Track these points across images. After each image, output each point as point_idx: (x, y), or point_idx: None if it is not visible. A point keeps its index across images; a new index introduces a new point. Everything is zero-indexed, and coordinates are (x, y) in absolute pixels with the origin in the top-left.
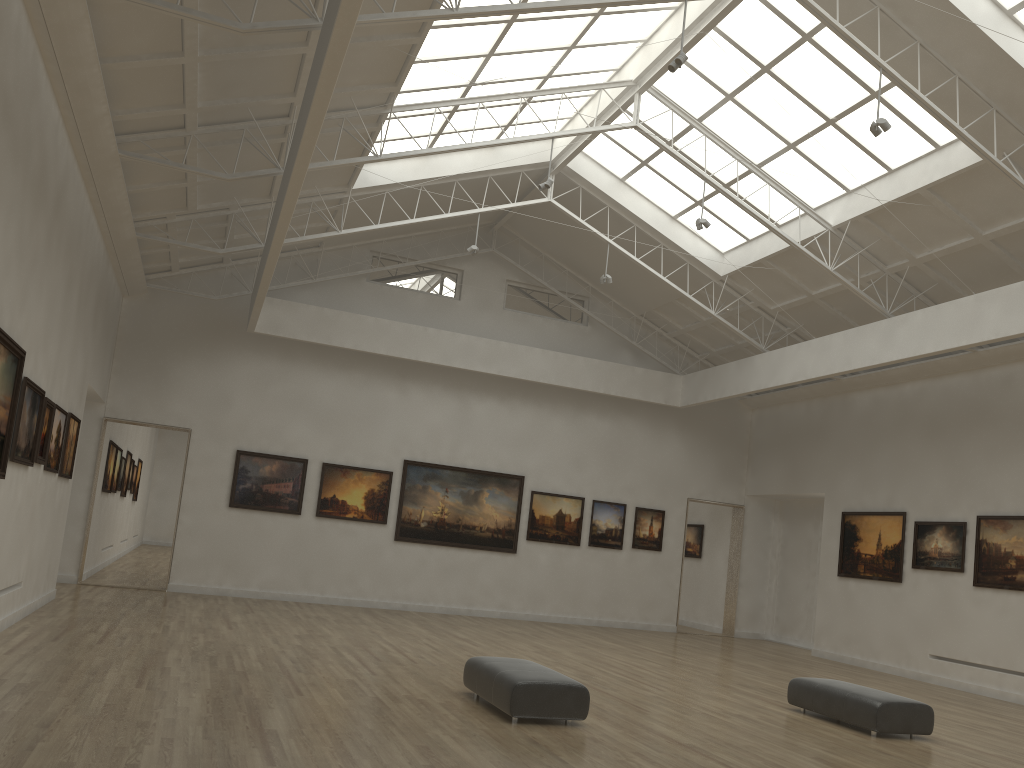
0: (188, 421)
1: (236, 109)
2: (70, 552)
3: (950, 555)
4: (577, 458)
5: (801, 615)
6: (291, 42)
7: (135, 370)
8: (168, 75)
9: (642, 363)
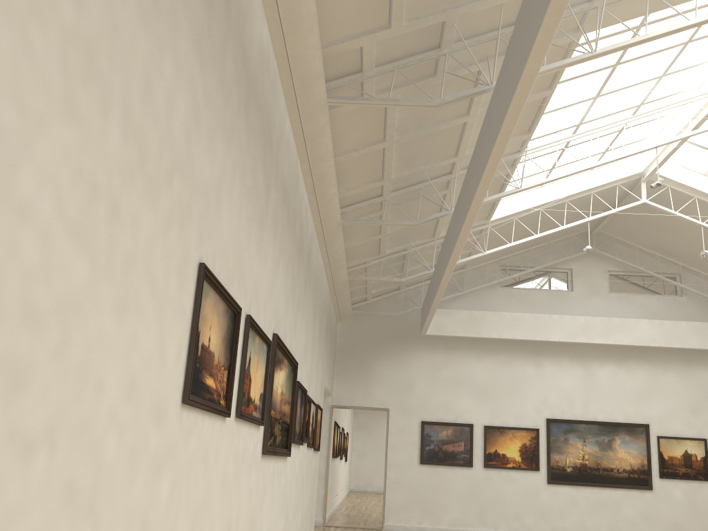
0: (386, 403)
1: (415, 175)
2: (317, 503)
3: None
4: (693, 405)
5: None
6: (456, 115)
7: (348, 371)
8: (373, 158)
9: None
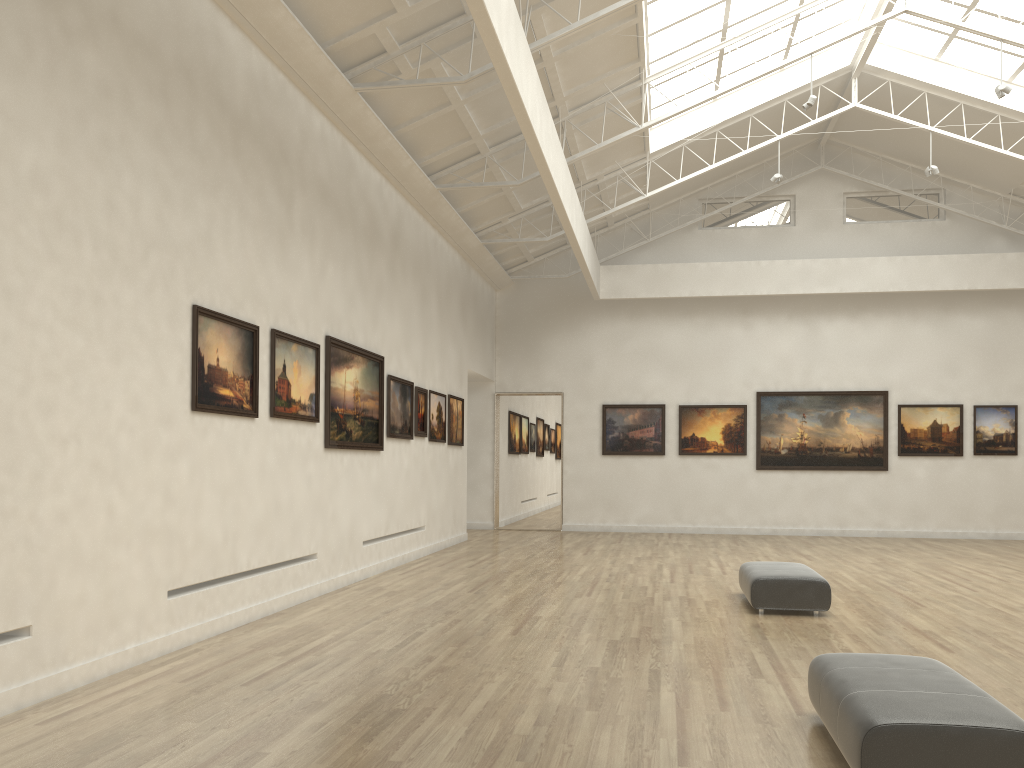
0: (559, 386)
1: (513, 125)
2: (485, 504)
3: None
4: (948, 363)
5: None
6: None
7: (513, 350)
8: (448, 120)
9: (1020, 246)
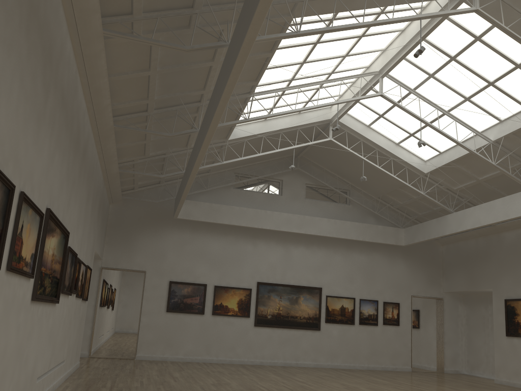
0: (144, 267)
1: (173, 99)
2: (84, 340)
3: None
4: (349, 276)
5: (482, 359)
6: (205, 60)
7: (116, 241)
8: (141, 82)
9: (380, 223)
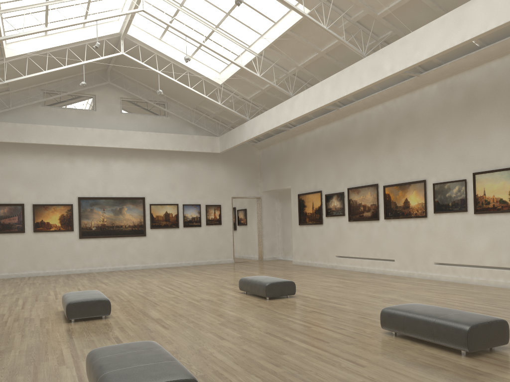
0: None
1: None
2: None
3: (339, 208)
4: (171, 184)
5: (292, 245)
6: None
7: None
8: None
9: (199, 133)
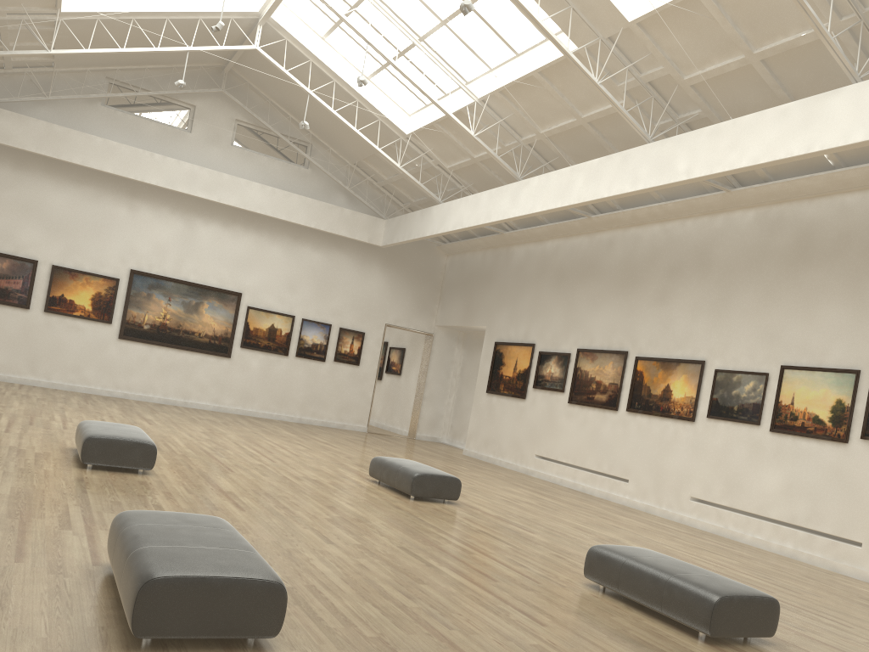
0: None
1: None
2: None
3: (557, 379)
4: (291, 282)
5: (467, 424)
6: None
7: None
8: None
9: (355, 206)
